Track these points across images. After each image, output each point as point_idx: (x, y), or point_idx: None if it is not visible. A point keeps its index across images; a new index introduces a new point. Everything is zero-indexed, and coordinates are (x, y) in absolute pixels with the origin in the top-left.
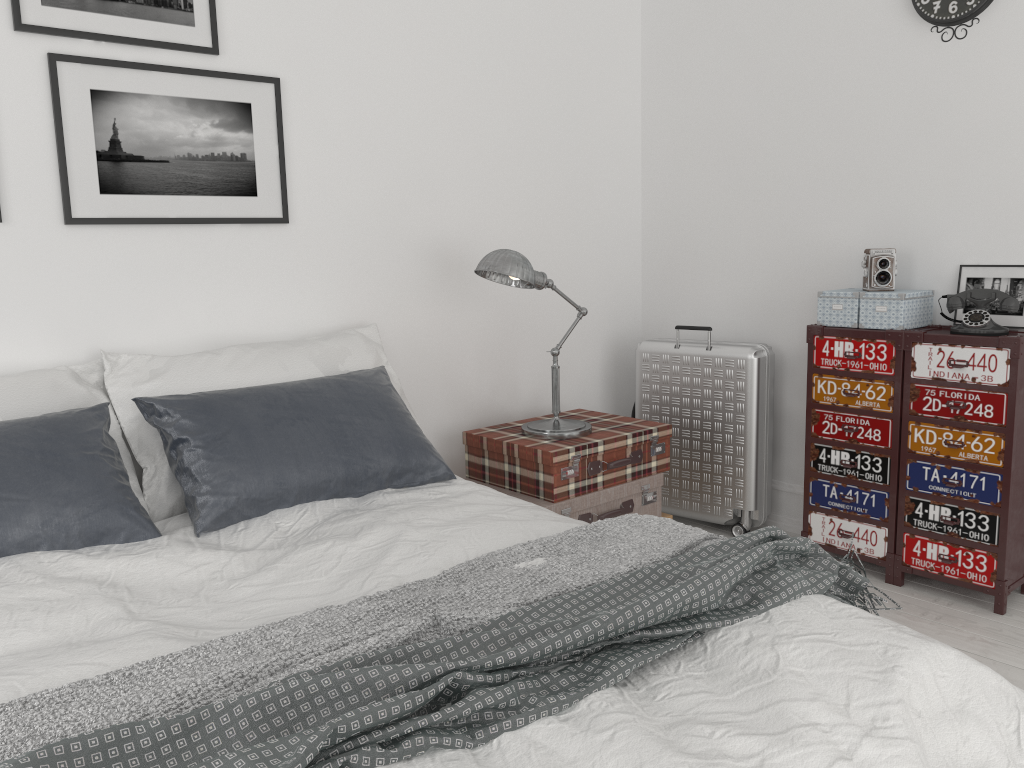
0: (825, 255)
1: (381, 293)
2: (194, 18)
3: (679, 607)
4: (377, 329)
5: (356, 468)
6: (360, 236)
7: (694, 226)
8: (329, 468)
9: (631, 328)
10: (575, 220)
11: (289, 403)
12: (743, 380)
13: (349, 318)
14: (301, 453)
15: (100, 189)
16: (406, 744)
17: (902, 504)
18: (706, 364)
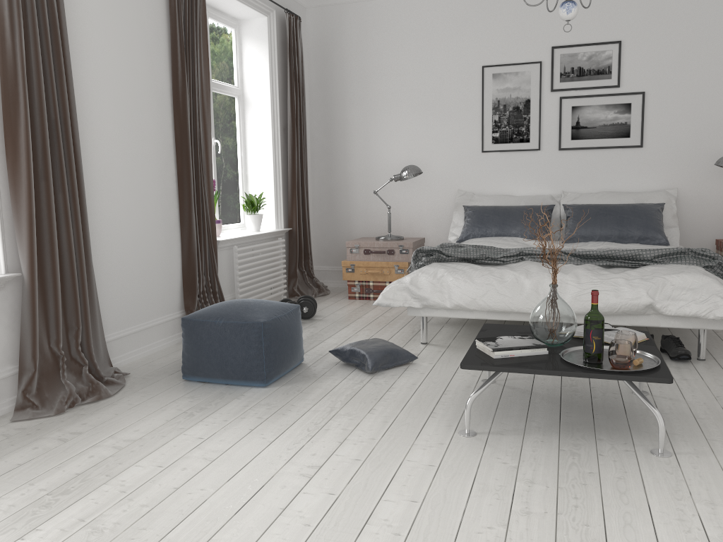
0: None
1: (686, 176)
2: (611, 76)
3: (633, 255)
4: (676, 190)
5: (623, 233)
6: (678, 151)
7: None
8: (612, 231)
9: None
10: None
11: (608, 209)
12: None
13: (668, 186)
14: (603, 224)
15: (570, 138)
16: (536, 258)
17: None
18: None
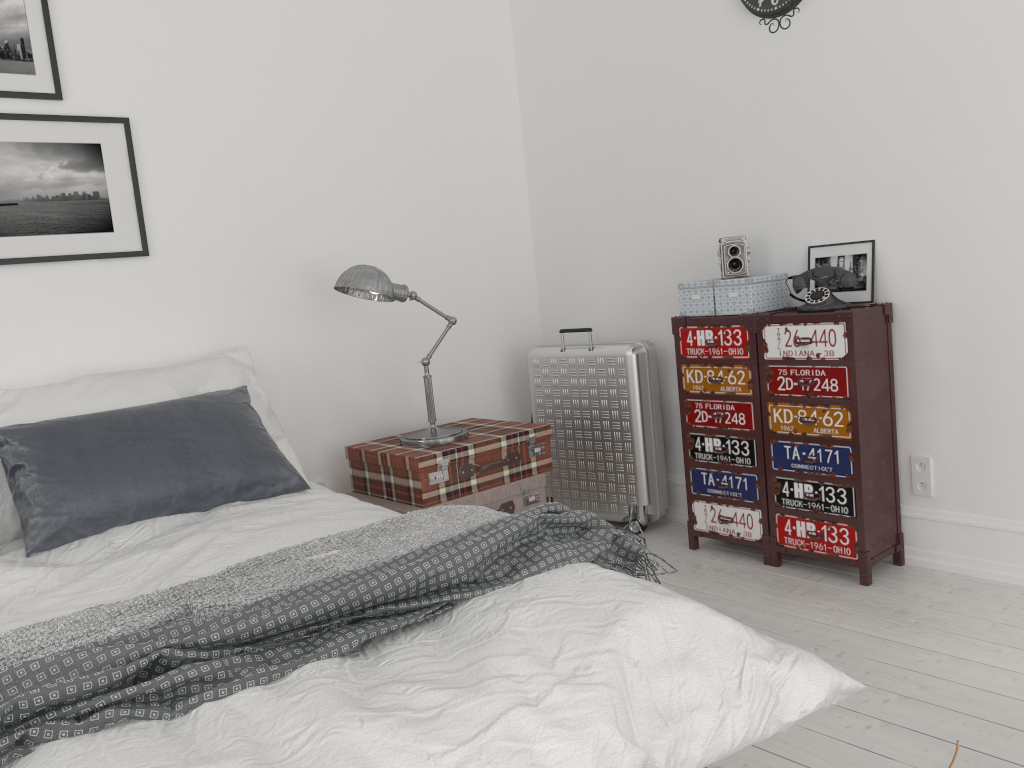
0: (692, 249)
1: (254, 317)
2: (34, 67)
3: (423, 580)
4: (248, 352)
5: (199, 483)
6: (227, 264)
7: (577, 232)
8: (169, 484)
9: (530, 337)
10: (459, 235)
11: (132, 425)
12: (624, 377)
13: (222, 344)
14: (139, 471)
15: None
16: (94, 717)
17: (770, 485)
18: (590, 364)
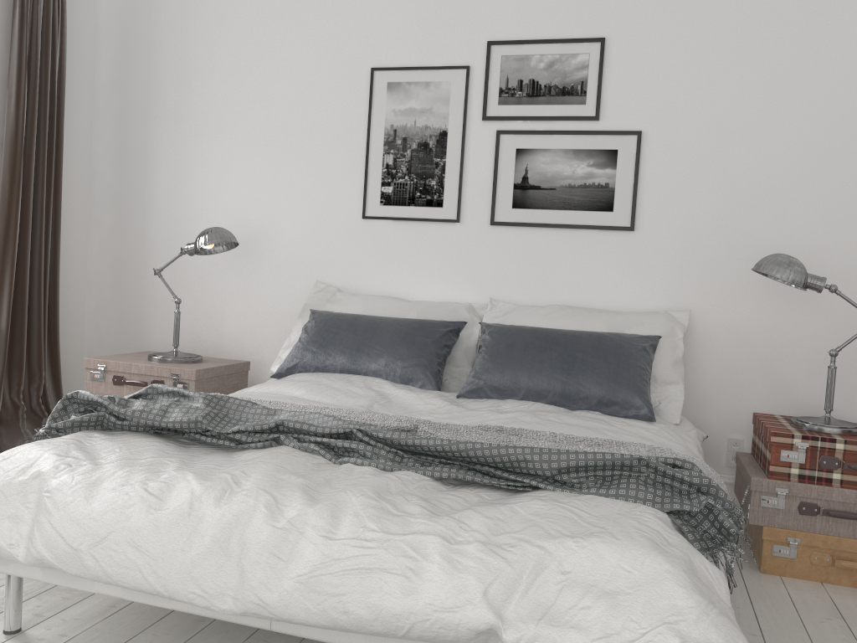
0: None
1: (709, 289)
2: (585, 99)
3: (514, 460)
4: (689, 314)
5: (570, 388)
6: (695, 243)
7: None
8: (550, 382)
9: None
10: None
11: (551, 339)
12: None
13: (676, 305)
14: (535, 368)
15: (512, 205)
16: (305, 443)
17: None
18: None
